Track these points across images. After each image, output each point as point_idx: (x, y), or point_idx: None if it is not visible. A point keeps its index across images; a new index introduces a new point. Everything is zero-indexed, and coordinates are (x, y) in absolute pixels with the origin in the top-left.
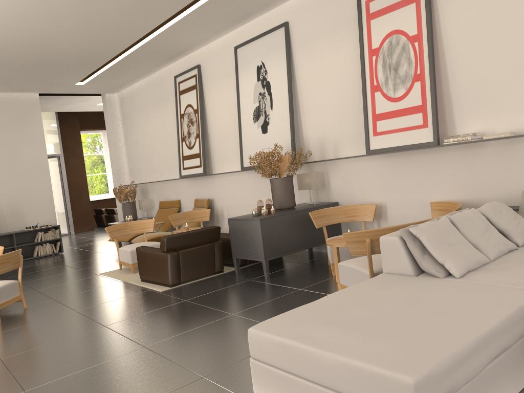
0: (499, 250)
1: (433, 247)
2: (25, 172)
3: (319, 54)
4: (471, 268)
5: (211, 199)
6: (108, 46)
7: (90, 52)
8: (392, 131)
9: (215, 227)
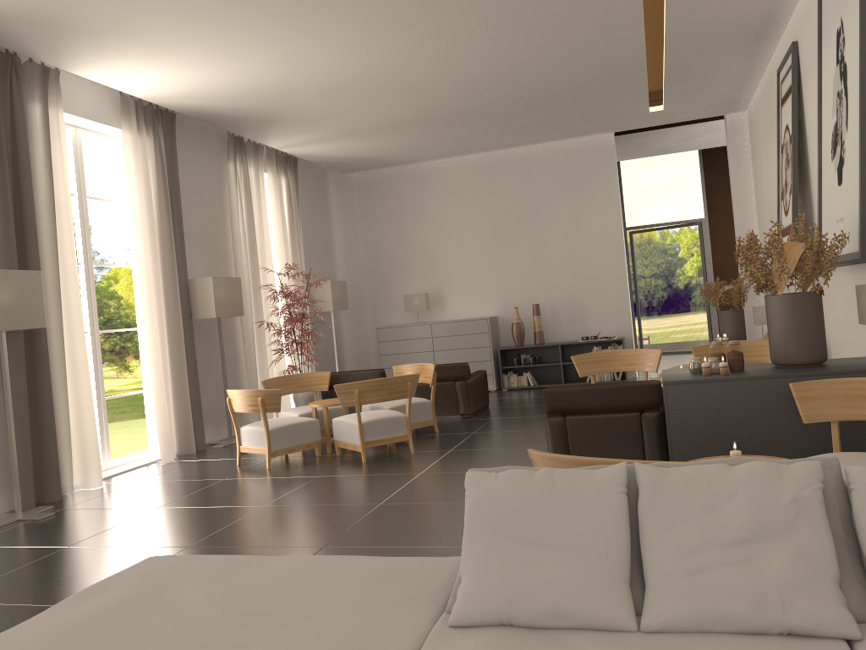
0: (709, 613)
1: (467, 532)
2: (590, 255)
3: None
4: (518, 619)
5: None
6: (610, 52)
7: (598, 67)
8: None
9: (647, 383)
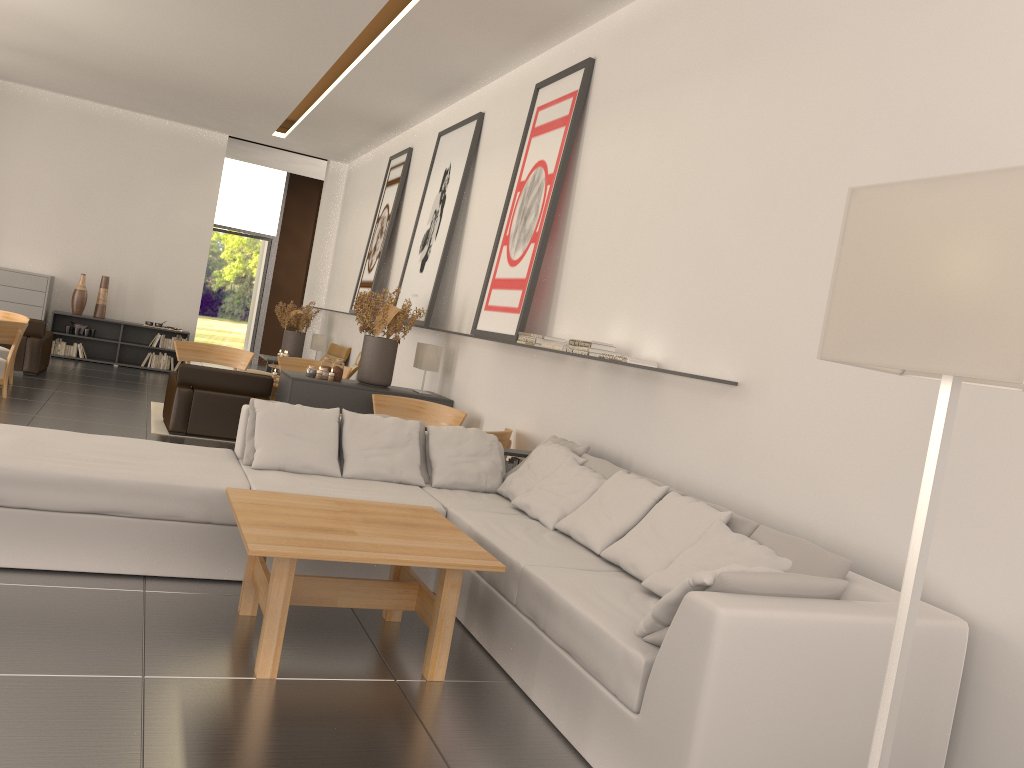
0: (372, 472)
1: (259, 428)
2: (174, 243)
3: (493, 172)
4: (288, 468)
5: None
6: (274, 90)
7: (256, 94)
8: (497, 309)
9: (265, 377)
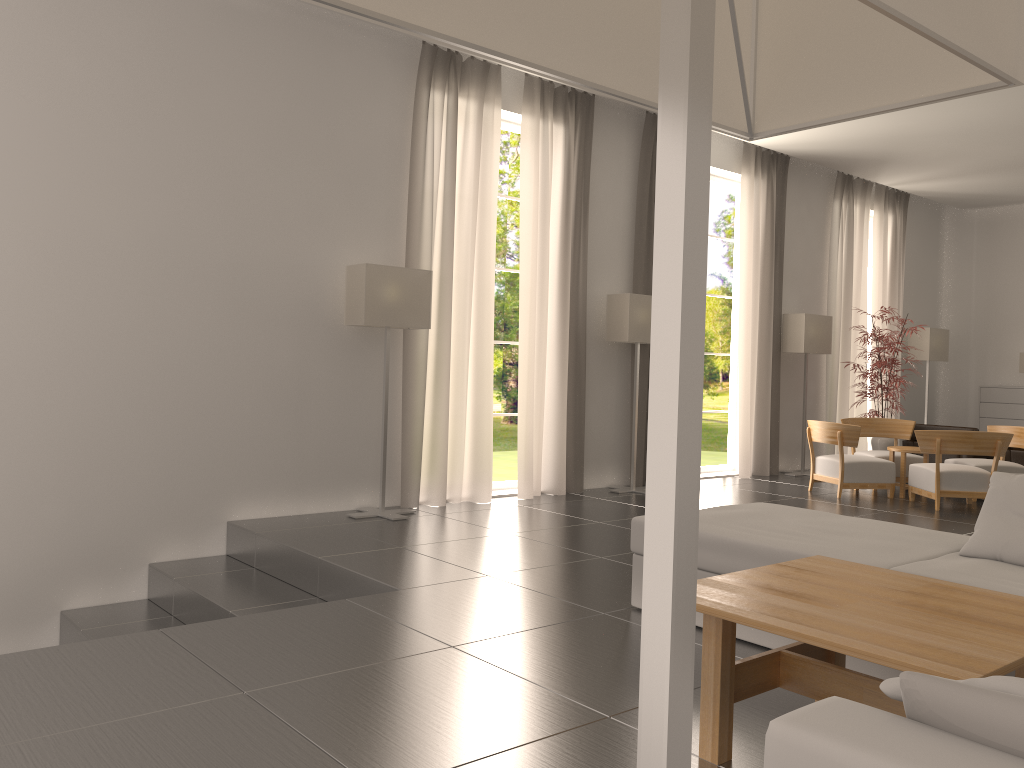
0: None
1: (984, 506)
2: None
3: None
4: (1006, 557)
5: None
6: None
7: None
8: None
9: None
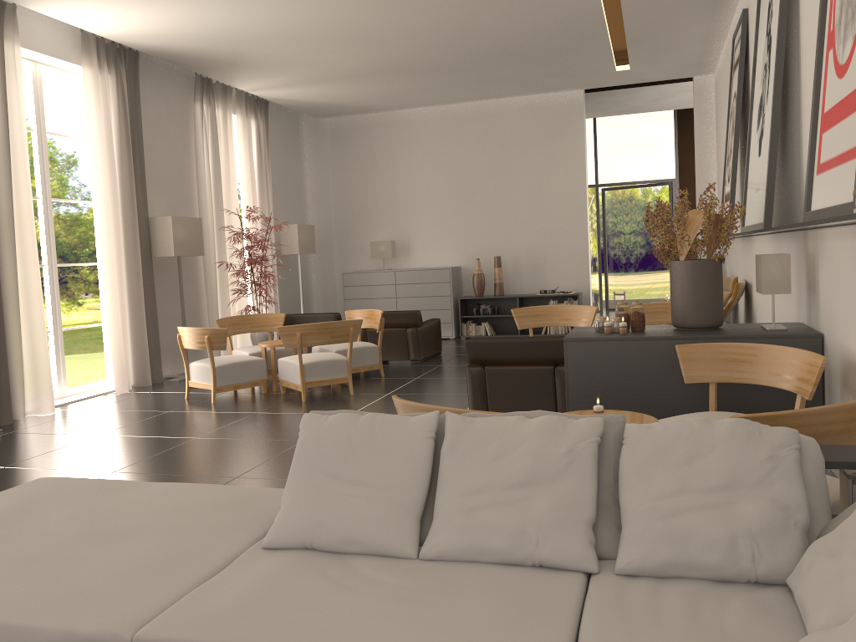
0: (476, 545)
1: (293, 466)
2: (553, 210)
3: None
4: (319, 544)
5: (750, 284)
6: (567, 10)
7: (558, 25)
8: (830, 164)
9: (562, 339)
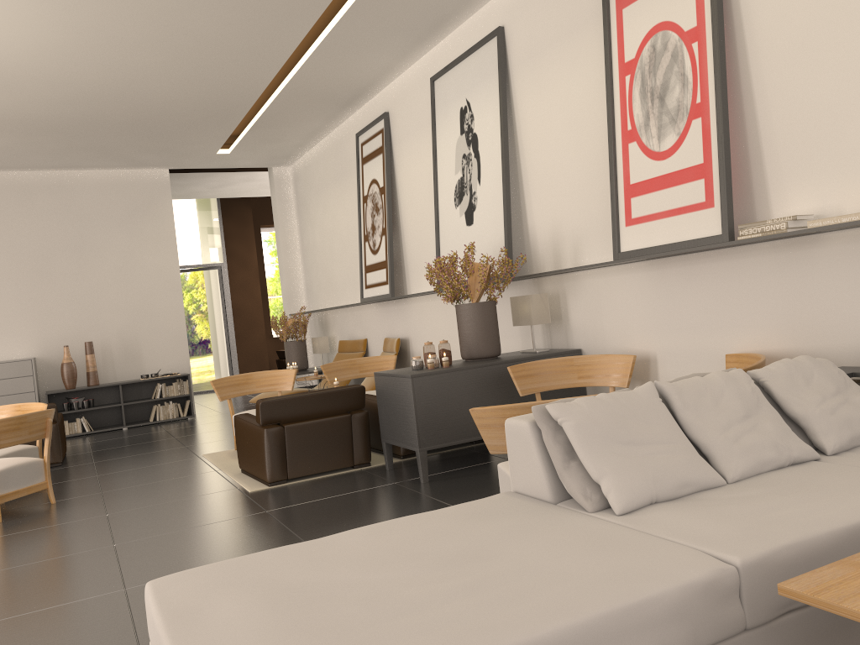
0: (759, 460)
1: (584, 446)
2: (146, 290)
3: (549, 80)
4: (662, 495)
5: (405, 338)
6: (233, 88)
7: (211, 100)
8: (655, 216)
9: (355, 387)
